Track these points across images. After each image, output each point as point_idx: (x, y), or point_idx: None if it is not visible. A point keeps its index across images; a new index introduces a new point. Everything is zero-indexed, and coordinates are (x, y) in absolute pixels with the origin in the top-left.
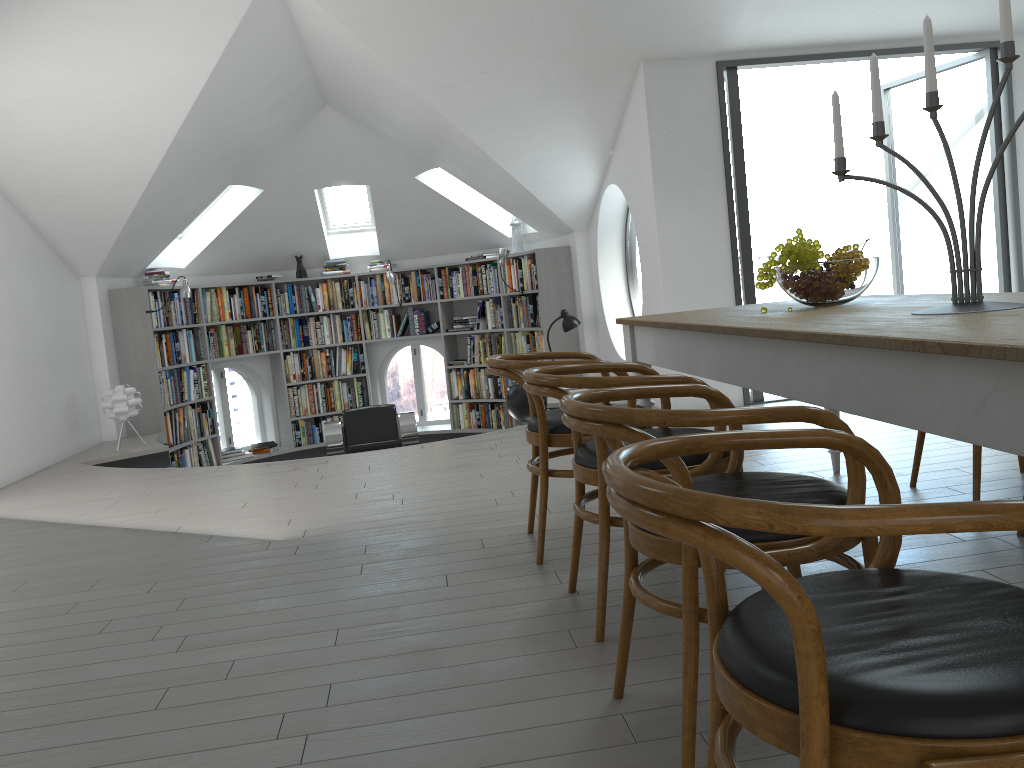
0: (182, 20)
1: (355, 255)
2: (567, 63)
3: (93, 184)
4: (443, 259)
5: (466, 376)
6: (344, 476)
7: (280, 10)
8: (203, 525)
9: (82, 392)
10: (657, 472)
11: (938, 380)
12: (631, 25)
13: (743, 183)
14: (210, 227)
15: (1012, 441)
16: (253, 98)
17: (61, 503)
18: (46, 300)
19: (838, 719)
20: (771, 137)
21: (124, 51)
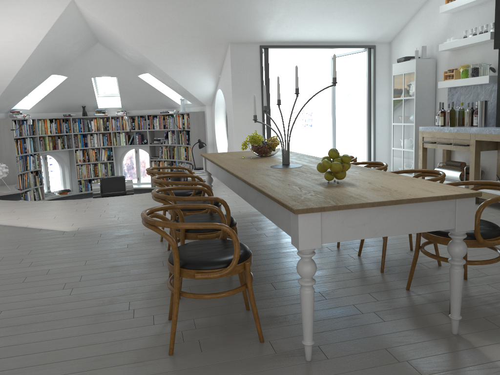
0: (33, 15)
1: (110, 107)
2: (198, 41)
3: None
4: (150, 111)
5: (158, 164)
6: (97, 207)
7: (76, 12)
8: (37, 225)
9: None
10: (191, 212)
11: (251, 191)
12: (224, 30)
13: (268, 95)
14: (42, 92)
15: (259, 208)
16: (63, 42)
17: None
18: None
19: (182, 267)
20: (310, 58)
21: (6, 25)
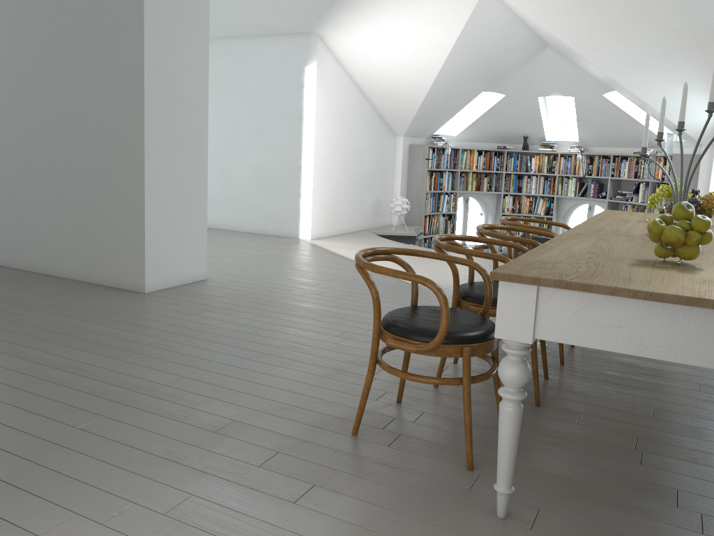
0: (442, 12)
1: (562, 140)
2: (679, 37)
3: (401, 90)
4: (621, 150)
5: None
6: None
7: (497, 4)
8: None
9: (384, 197)
10: None
11: None
12: None
13: None
14: (473, 114)
15: None
16: (489, 47)
17: (348, 247)
18: (374, 147)
19: (384, 327)
20: None
21: (414, 27)
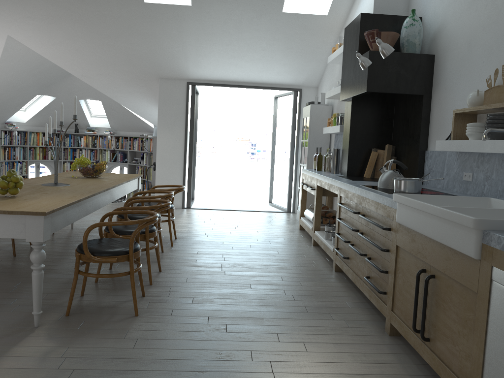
0: None
1: (101, 126)
2: (130, 75)
3: None
4: (135, 133)
5: None
6: None
7: (23, 45)
8: None
9: None
10: None
11: None
12: (148, 66)
13: (192, 127)
14: (36, 108)
15: None
16: (29, 69)
17: None
18: None
19: None
20: None
21: None
